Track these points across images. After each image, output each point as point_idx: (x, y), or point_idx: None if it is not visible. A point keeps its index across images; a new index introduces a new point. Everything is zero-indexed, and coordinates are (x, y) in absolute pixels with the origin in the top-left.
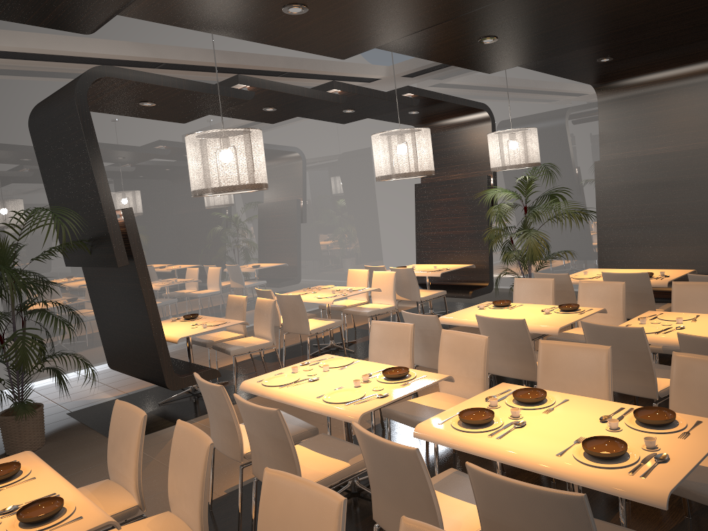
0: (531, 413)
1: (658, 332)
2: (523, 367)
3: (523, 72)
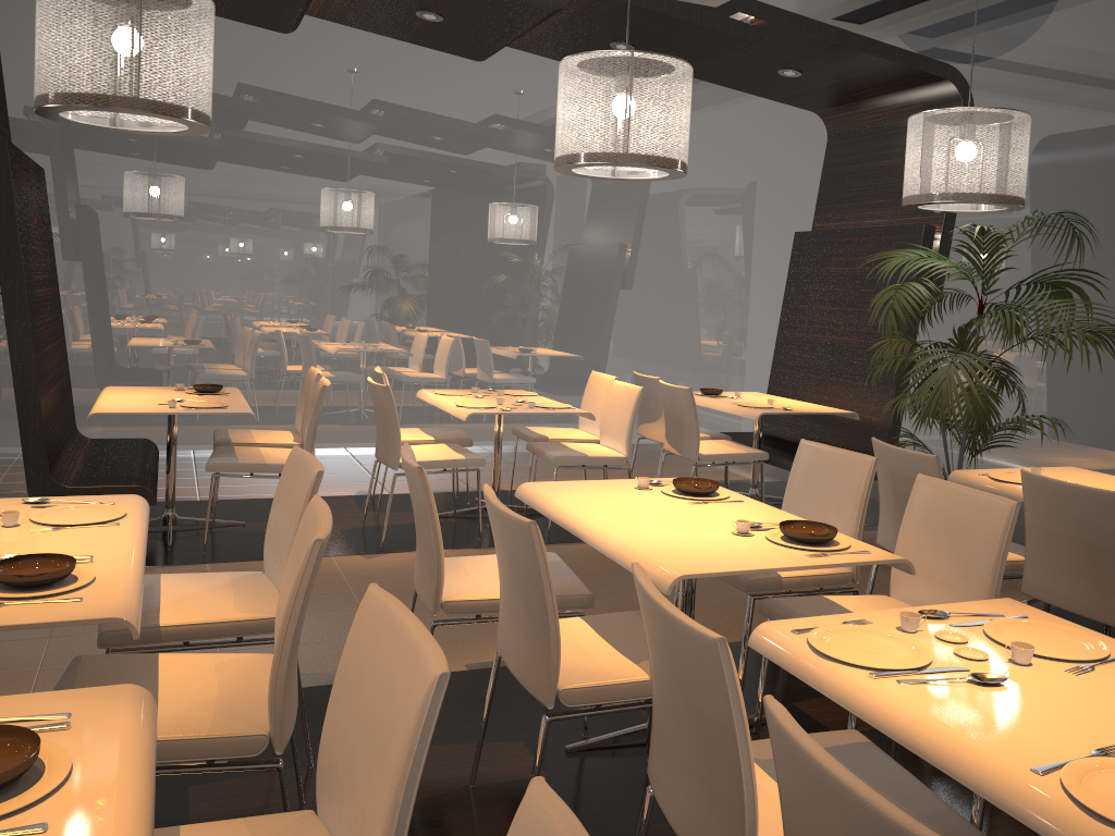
0: None
1: (886, 674)
2: (531, 656)
3: (1085, 12)
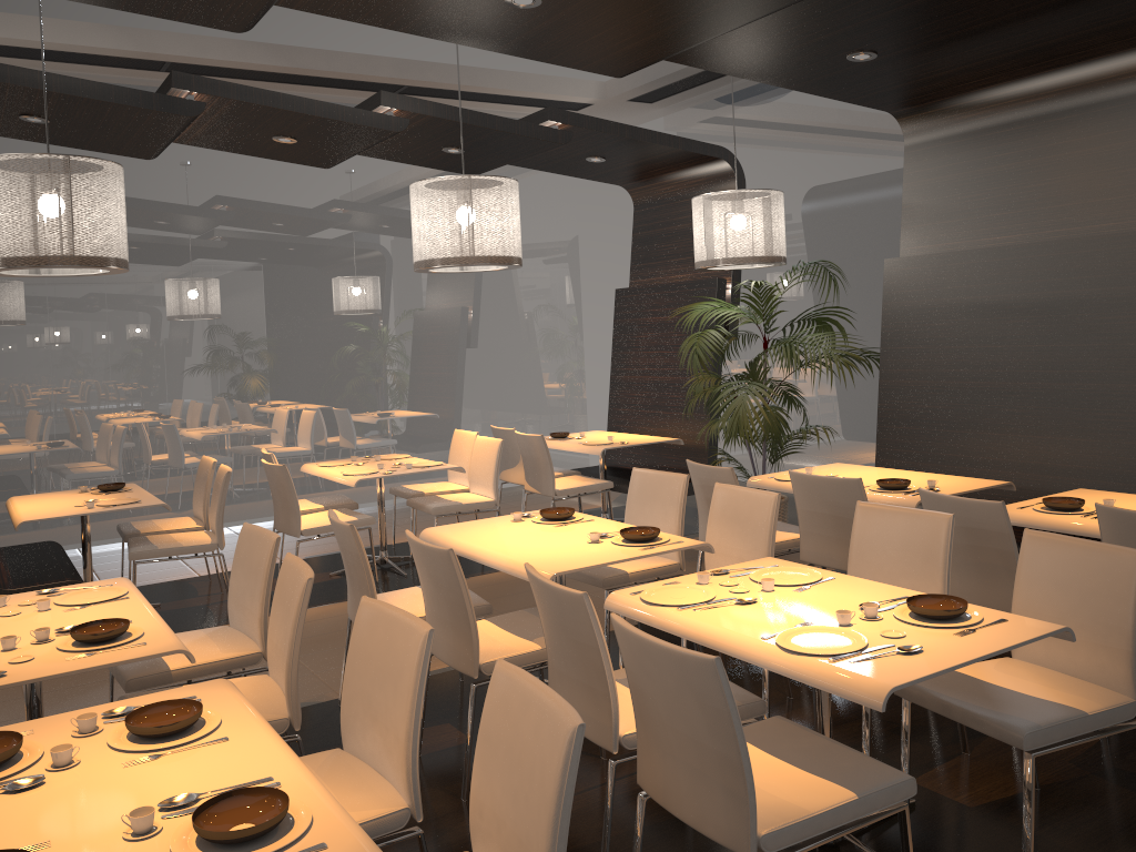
0: (107, 760)
1: (687, 607)
2: (457, 645)
3: None
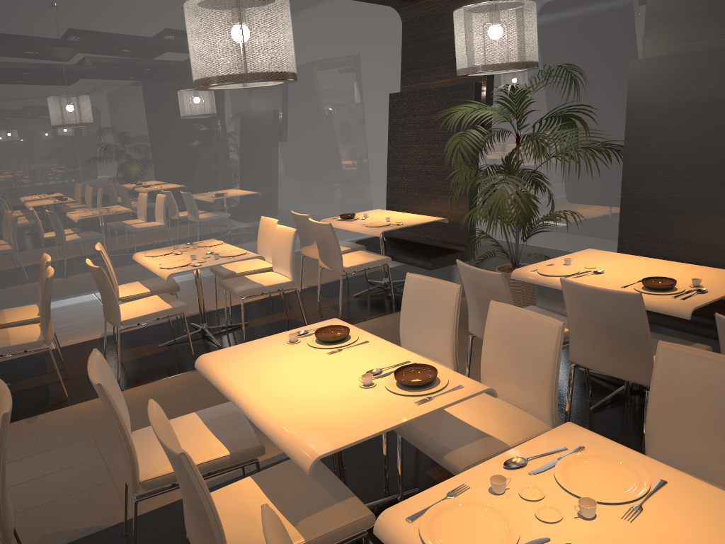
0: None
1: None
2: None
3: None
